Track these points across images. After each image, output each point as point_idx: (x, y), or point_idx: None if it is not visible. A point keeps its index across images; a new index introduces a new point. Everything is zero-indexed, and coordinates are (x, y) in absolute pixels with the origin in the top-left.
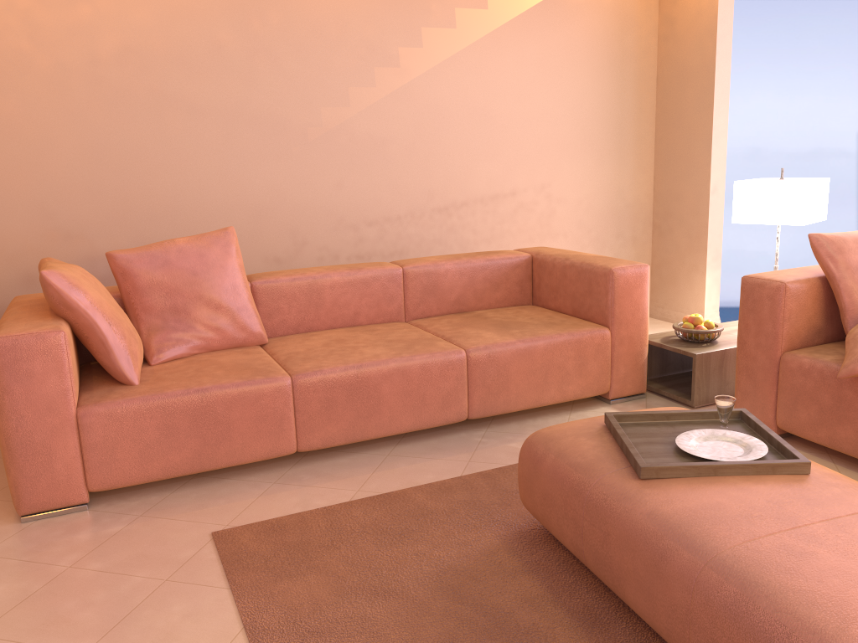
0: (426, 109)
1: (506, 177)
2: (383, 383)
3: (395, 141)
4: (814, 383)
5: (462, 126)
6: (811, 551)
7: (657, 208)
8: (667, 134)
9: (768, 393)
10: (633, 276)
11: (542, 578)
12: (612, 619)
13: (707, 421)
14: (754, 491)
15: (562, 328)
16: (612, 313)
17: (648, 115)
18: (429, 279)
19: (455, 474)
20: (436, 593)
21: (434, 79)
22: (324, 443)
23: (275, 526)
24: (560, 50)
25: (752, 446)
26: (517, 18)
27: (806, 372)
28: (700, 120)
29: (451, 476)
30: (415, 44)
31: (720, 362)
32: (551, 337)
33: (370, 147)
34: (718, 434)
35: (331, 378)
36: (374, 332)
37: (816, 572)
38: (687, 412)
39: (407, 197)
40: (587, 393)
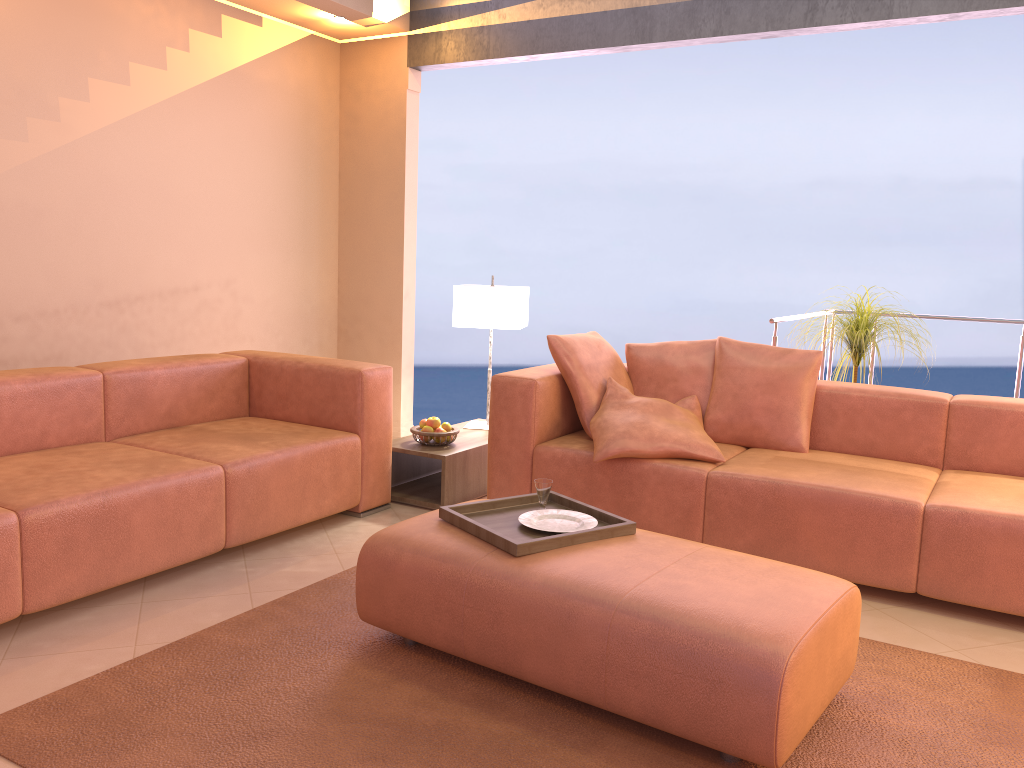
0: (94, 178)
1: (188, 269)
2: (134, 511)
3: (54, 213)
4: (568, 470)
5: (138, 204)
6: (683, 583)
7: (343, 312)
8: (353, 234)
9: (523, 485)
10: (380, 379)
11: (417, 682)
12: (503, 698)
13: (526, 505)
14: (610, 551)
15: (314, 437)
16: (363, 418)
17: (332, 212)
18: (136, 387)
19: (245, 608)
20: (321, 720)
21: (104, 143)
22: (60, 597)
23: (53, 704)
24: (246, 130)
25: (581, 519)
26: (200, 87)
27: (559, 461)
28: (390, 223)
29: (242, 611)
30: (80, 97)
31: (463, 463)
32: (308, 447)
33: (20, 219)
34: (548, 513)
35: (72, 509)
36: (84, 454)
37: (698, 596)
38: (509, 498)
39: (68, 286)
40: (341, 507)
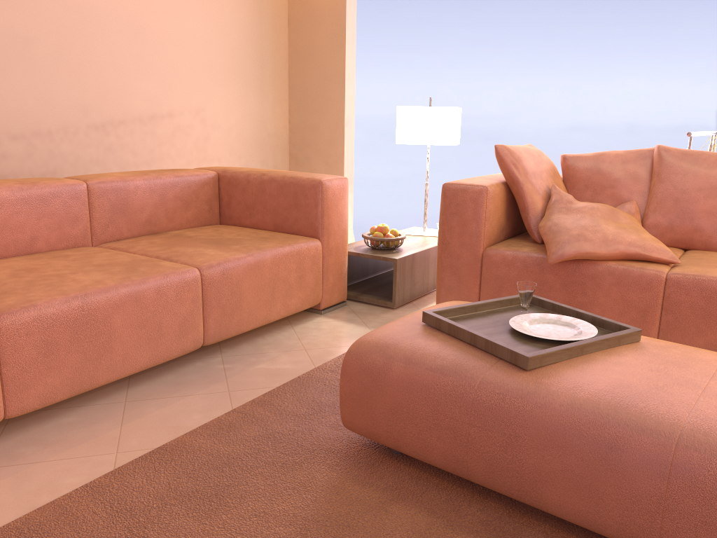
0: (76, 10)
1: (163, 98)
2: (114, 314)
3: (41, 41)
4: (518, 271)
5: (117, 37)
6: None
7: (293, 139)
8: (301, 71)
9: (473, 285)
10: (338, 188)
11: (415, 503)
12: (516, 527)
13: (506, 308)
14: (629, 364)
15: (280, 241)
16: (323, 224)
17: (283, 52)
18: (118, 196)
19: (225, 408)
20: None
21: None
22: (43, 401)
23: (24, 531)
24: None
25: (575, 324)
26: None
27: (510, 263)
28: (333, 59)
29: (222, 412)
30: None
31: (411, 265)
32: (276, 250)
33: (10, 45)
34: (536, 318)
35: (49, 314)
36: (70, 258)
37: None
38: (490, 301)
39: (59, 109)
40: (306, 306)
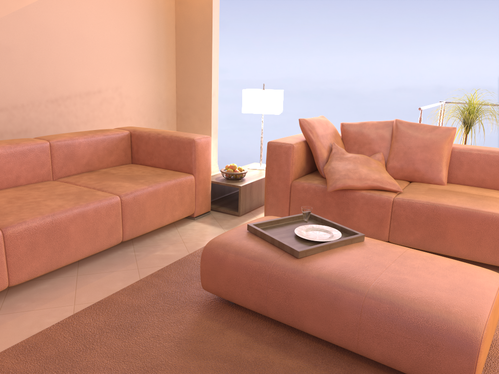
0: (39, 28)
1: (94, 81)
2: (70, 225)
3: (17, 49)
4: (311, 195)
5: (65, 43)
6: (403, 278)
7: (179, 104)
8: (183, 60)
9: (285, 203)
10: (204, 143)
11: (239, 329)
12: (291, 341)
13: (295, 221)
14: (353, 254)
15: (169, 177)
16: (195, 166)
17: (172, 48)
18: (68, 149)
19: (135, 278)
20: (186, 358)
21: (43, 8)
22: (30, 276)
23: (27, 347)
24: (123, 1)
25: (330, 231)
26: None
27: (306, 190)
28: (204, 54)
29: (134, 281)
30: None
31: (250, 189)
32: (166, 183)
33: None
34: (310, 227)
35: (33, 226)
36: (41, 190)
37: (415, 287)
38: (286, 218)
39: (28, 91)
40: (185, 215)
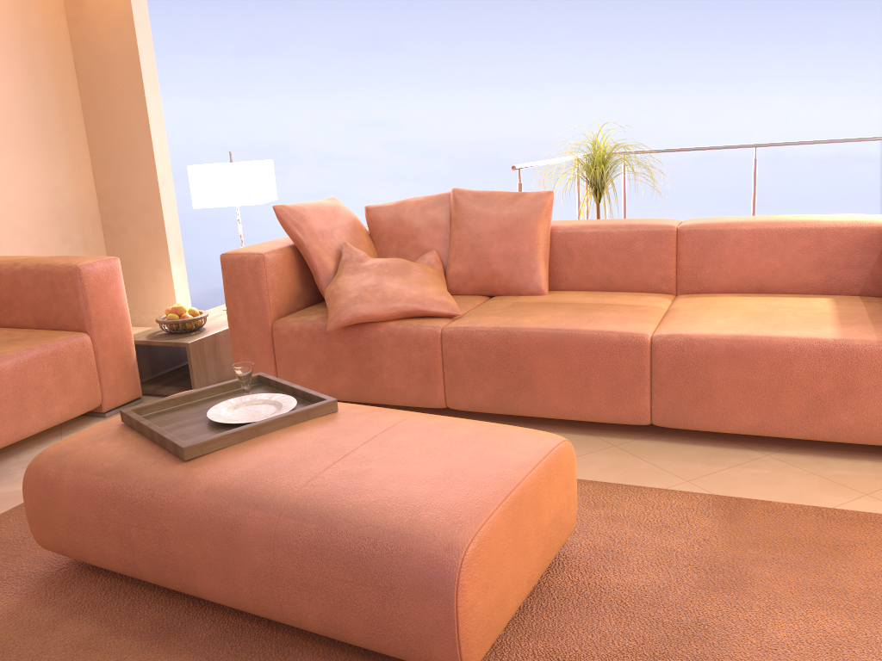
0: None
1: None
2: None
3: None
4: (307, 342)
5: None
6: (366, 469)
7: (104, 207)
8: (99, 126)
9: (268, 363)
10: (104, 272)
11: (91, 615)
12: (186, 621)
13: (230, 393)
14: (299, 438)
15: (31, 342)
16: (89, 315)
17: (74, 105)
18: None
19: None
20: None
21: None
22: None
23: None
24: None
25: (281, 402)
26: None
27: (298, 334)
28: (133, 110)
29: None
30: None
31: (213, 346)
32: (20, 354)
33: None
34: (246, 400)
35: None
36: None
37: (377, 483)
38: (208, 388)
39: None
40: (78, 411)
